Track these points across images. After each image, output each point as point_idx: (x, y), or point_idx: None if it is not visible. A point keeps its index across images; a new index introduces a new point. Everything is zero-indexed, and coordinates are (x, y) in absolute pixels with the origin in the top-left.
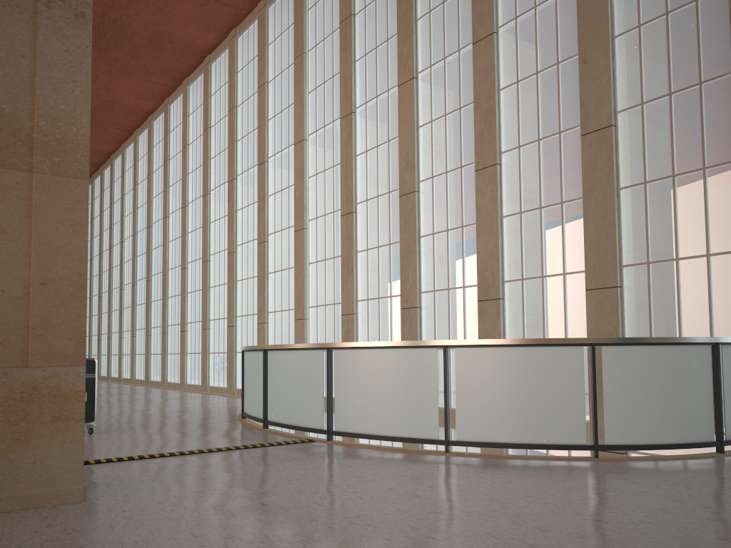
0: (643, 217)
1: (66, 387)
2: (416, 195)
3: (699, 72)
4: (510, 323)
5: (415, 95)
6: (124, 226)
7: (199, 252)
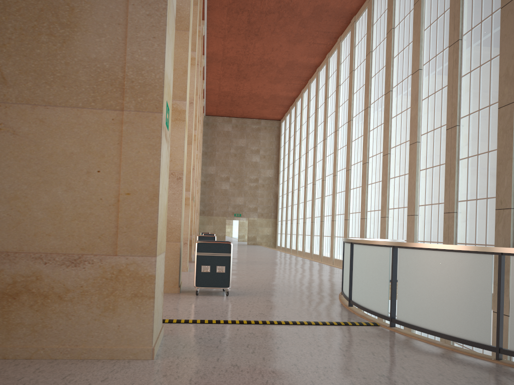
0: None
1: (141, 272)
2: None
3: None
4: None
5: None
6: (301, 147)
7: (344, 163)
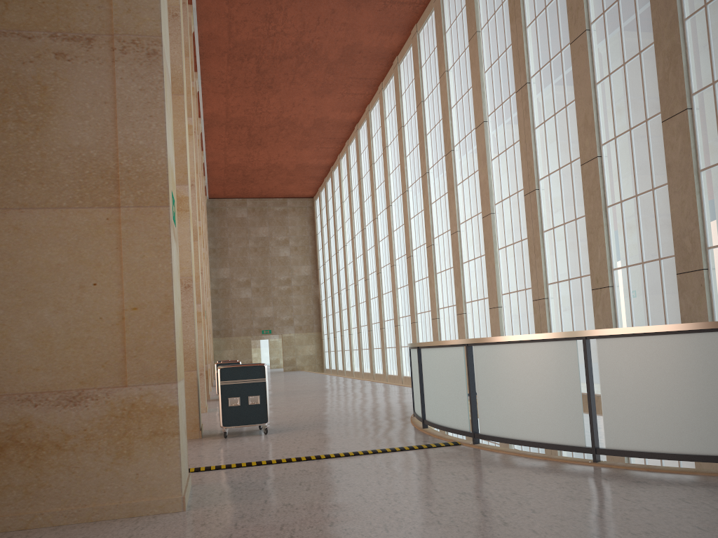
0: None
1: (160, 404)
2: (598, 161)
3: None
4: None
5: (589, 50)
6: (345, 231)
7: (403, 248)
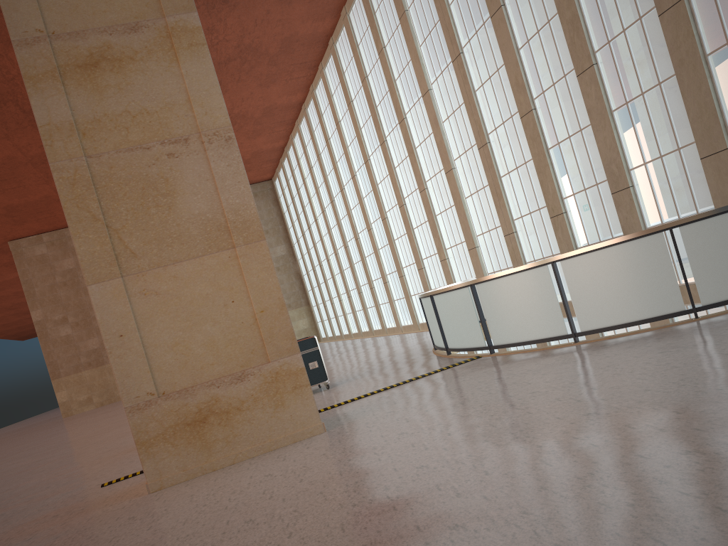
0: None
1: (293, 368)
2: (534, 113)
3: None
4: (645, 206)
5: (507, 22)
6: (313, 206)
7: (377, 212)
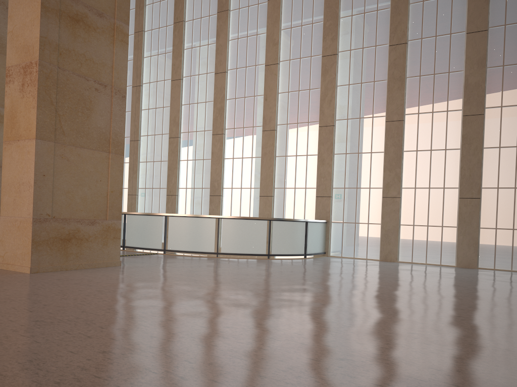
0: (284, 169)
1: (116, 227)
2: (179, 139)
3: (308, 118)
4: (225, 207)
5: (181, 88)
6: None
7: None
